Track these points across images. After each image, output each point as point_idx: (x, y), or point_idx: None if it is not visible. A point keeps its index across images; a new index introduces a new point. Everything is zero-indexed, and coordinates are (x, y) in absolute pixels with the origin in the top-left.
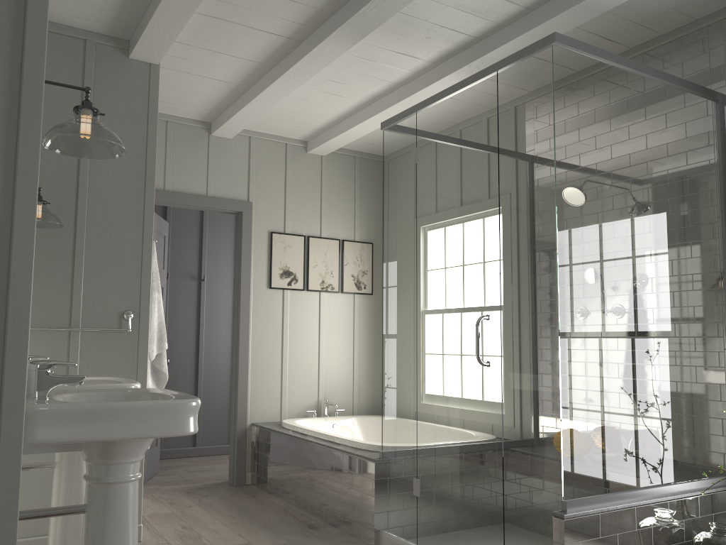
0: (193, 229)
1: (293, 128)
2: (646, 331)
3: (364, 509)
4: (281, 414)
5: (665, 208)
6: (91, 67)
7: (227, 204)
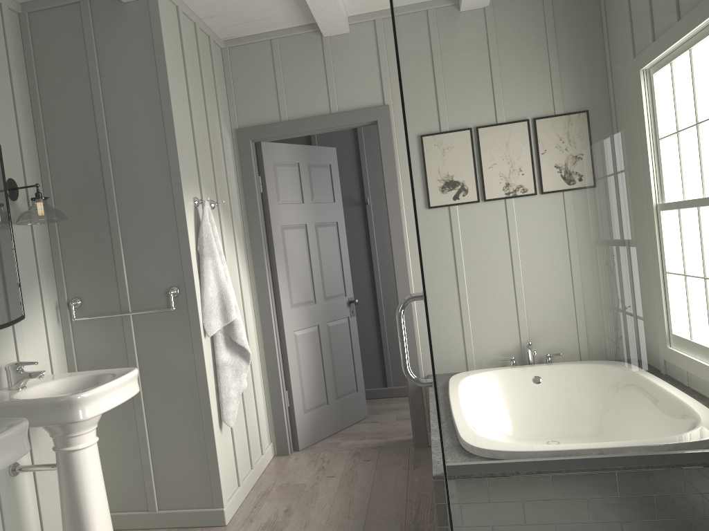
0: None
1: None
2: None
3: None
4: None
5: None
6: (89, 30)
7: (356, 117)
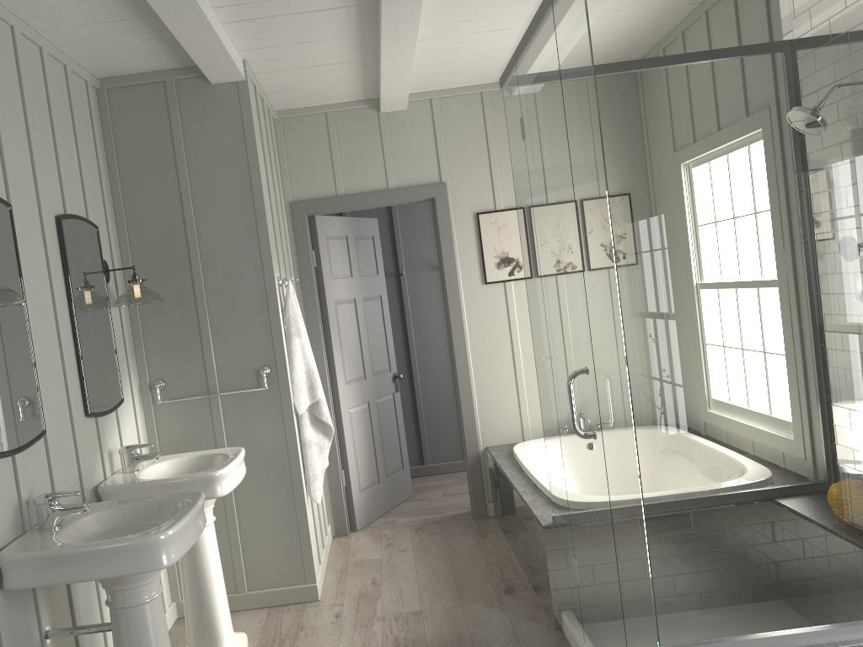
0: (425, 210)
1: (477, 74)
2: (840, 378)
3: (545, 581)
4: (523, 434)
5: None
6: (176, 109)
7: (414, 193)
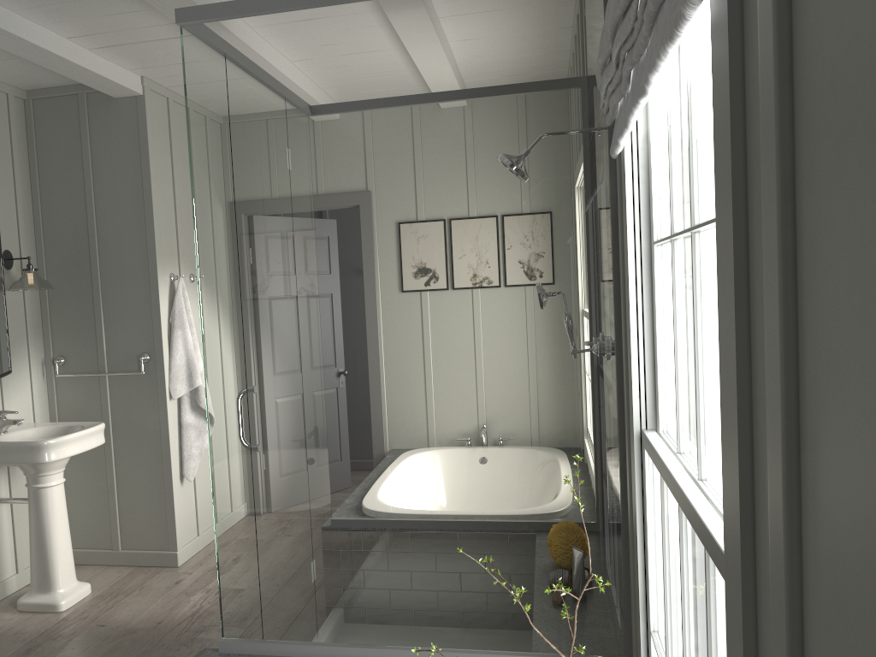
0: None
1: None
2: (388, 422)
3: None
4: None
5: (438, 217)
6: (85, 119)
7: None
